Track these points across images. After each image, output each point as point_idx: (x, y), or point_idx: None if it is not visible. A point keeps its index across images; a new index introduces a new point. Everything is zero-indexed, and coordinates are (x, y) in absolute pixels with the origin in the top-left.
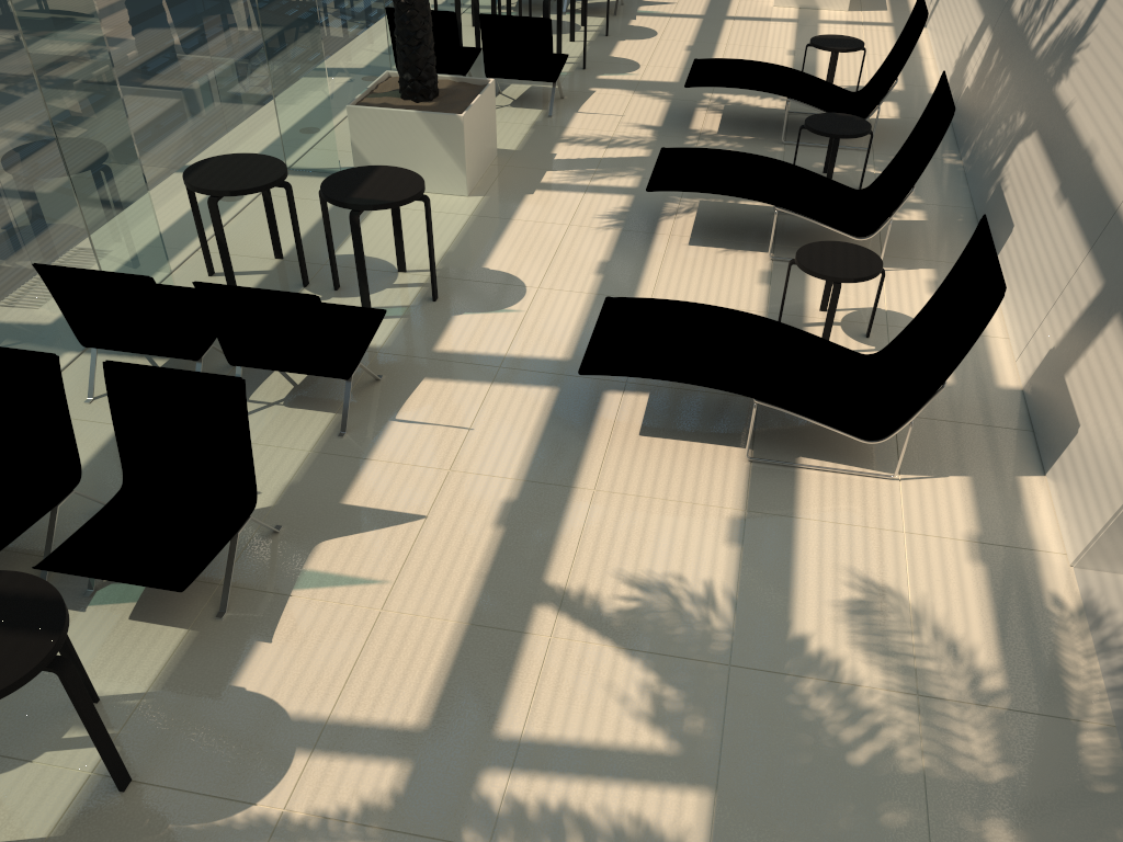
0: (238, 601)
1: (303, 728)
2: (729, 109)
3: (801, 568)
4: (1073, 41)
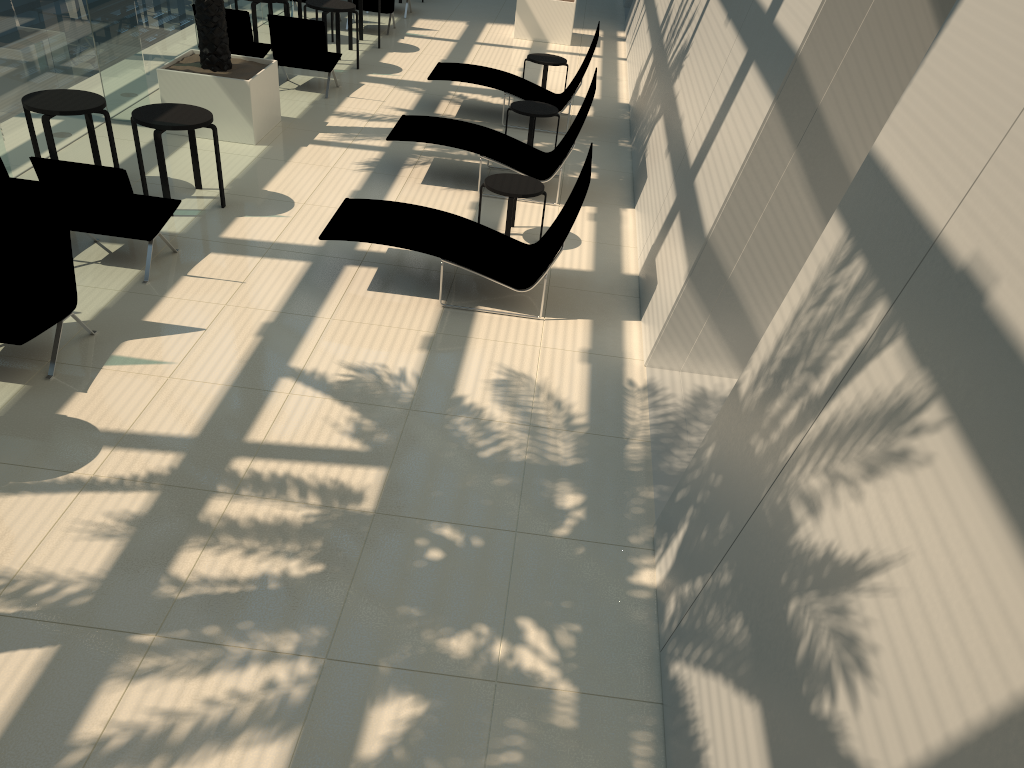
0: (62, 370)
1: (108, 436)
2: (467, 102)
3: (467, 363)
4: (683, 53)
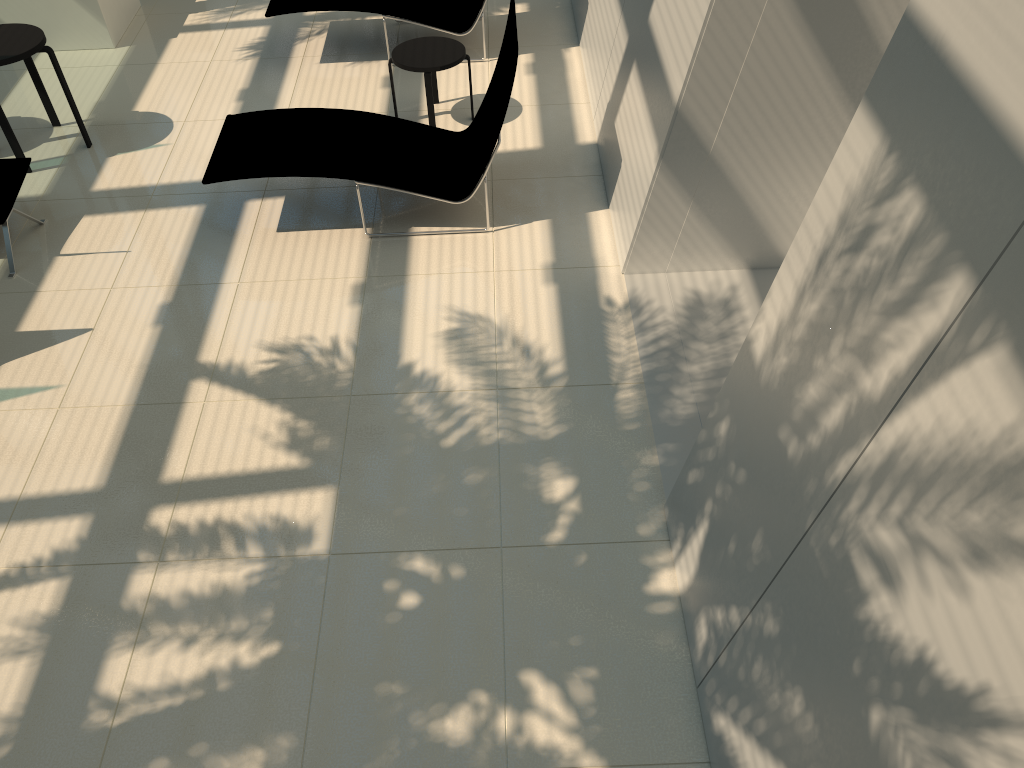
0: None
1: None
2: None
3: (410, 313)
4: None
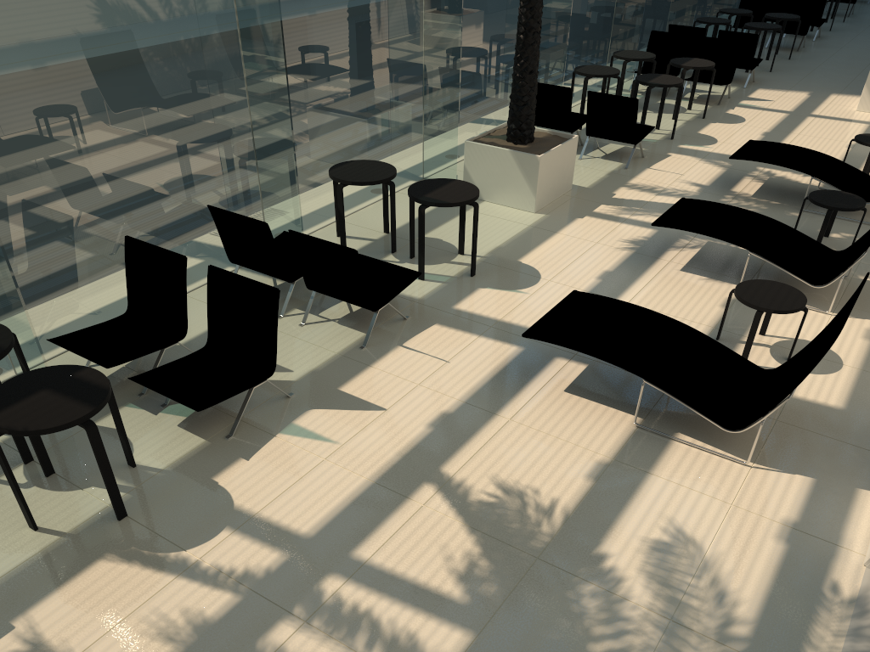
0: (243, 431)
1: (237, 515)
2: (772, 180)
3: (631, 508)
4: None
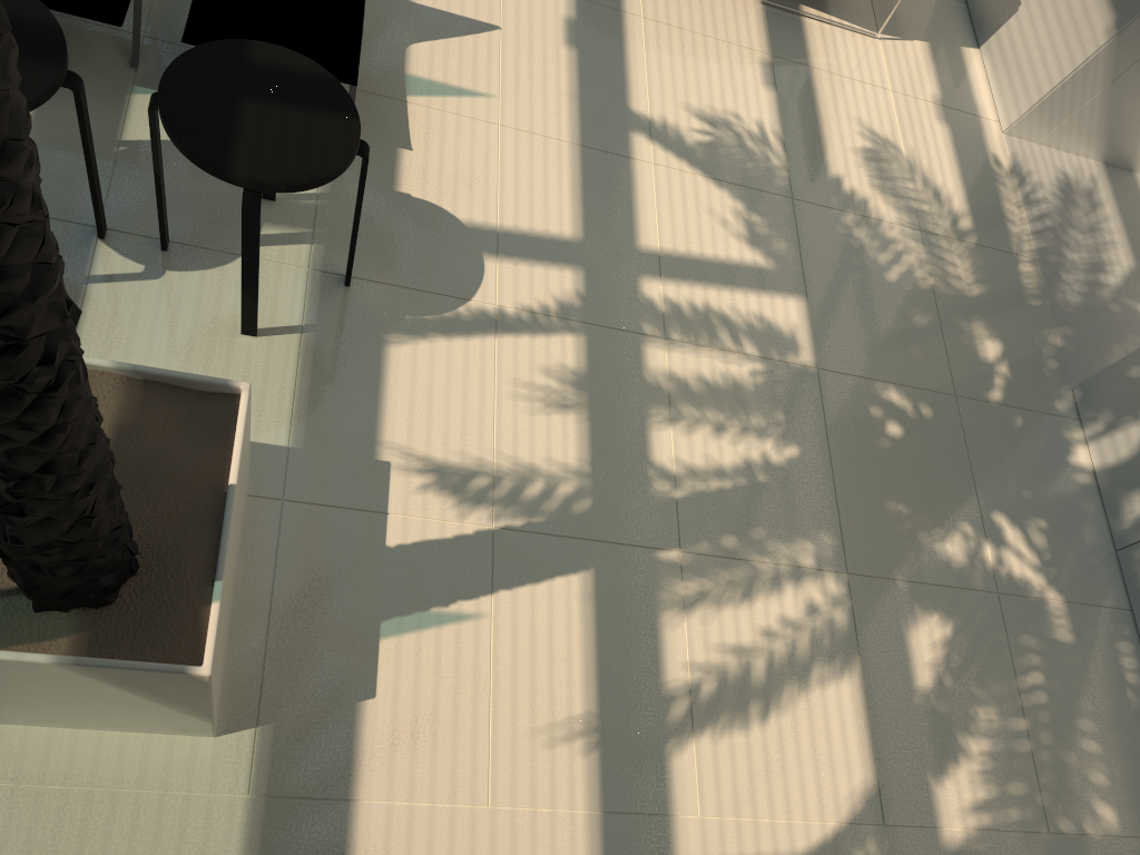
0: (358, 104)
1: (480, 235)
2: None
3: (824, 116)
4: None
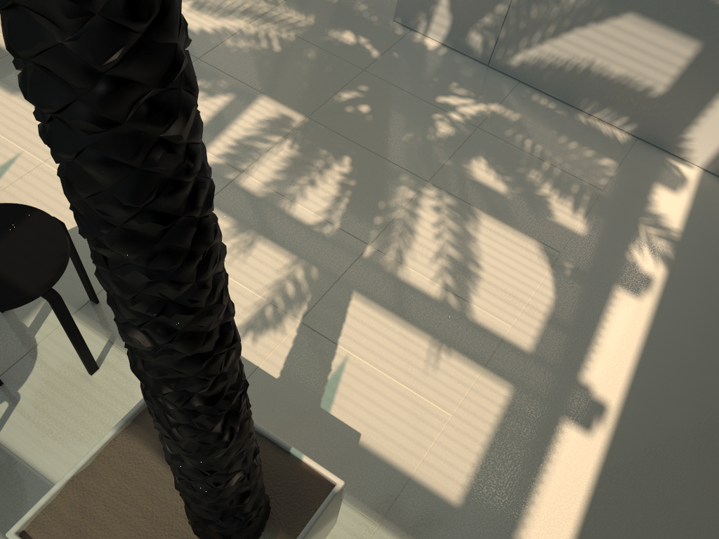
0: None
1: None
2: None
3: None
4: None
